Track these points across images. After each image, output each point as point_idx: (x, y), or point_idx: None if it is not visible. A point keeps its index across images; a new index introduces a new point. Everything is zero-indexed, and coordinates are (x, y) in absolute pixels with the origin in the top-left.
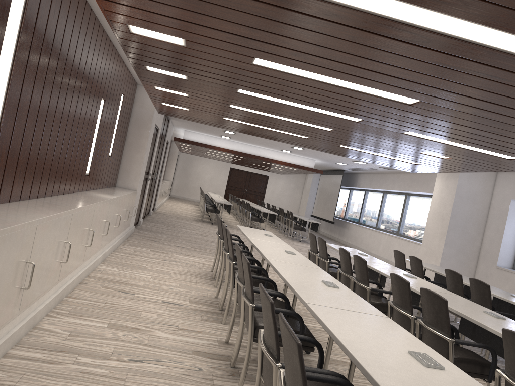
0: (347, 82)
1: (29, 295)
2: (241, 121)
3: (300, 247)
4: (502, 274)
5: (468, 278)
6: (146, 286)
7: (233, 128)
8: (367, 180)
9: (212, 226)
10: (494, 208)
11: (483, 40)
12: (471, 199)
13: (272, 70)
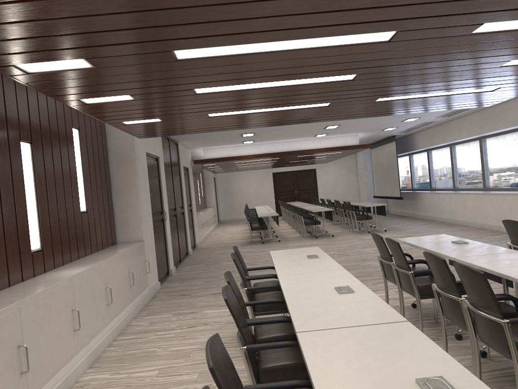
0: None
1: None
2: (232, 111)
3: (371, 240)
4: None
5: None
6: None
7: (233, 125)
8: (426, 138)
9: (263, 246)
10: None
11: None
12: None
13: None
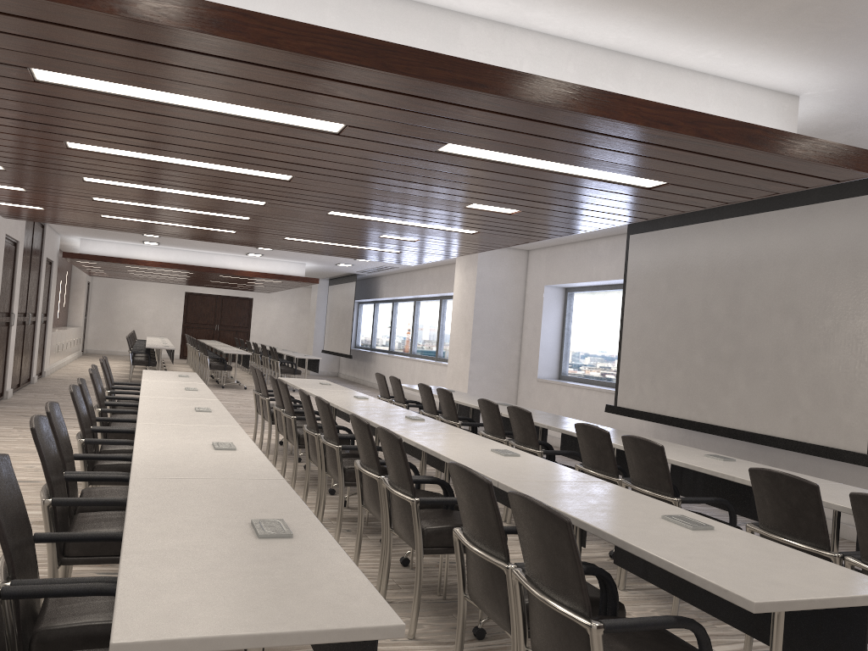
0: (196, 162)
1: None
2: (128, 218)
3: None
4: (544, 388)
5: (467, 394)
6: None
7: (128, 229)
8: (391, 285)
9: None
10: (529, 301)
11: (265, 118)
12: (499, 293)
13: (99, 154)
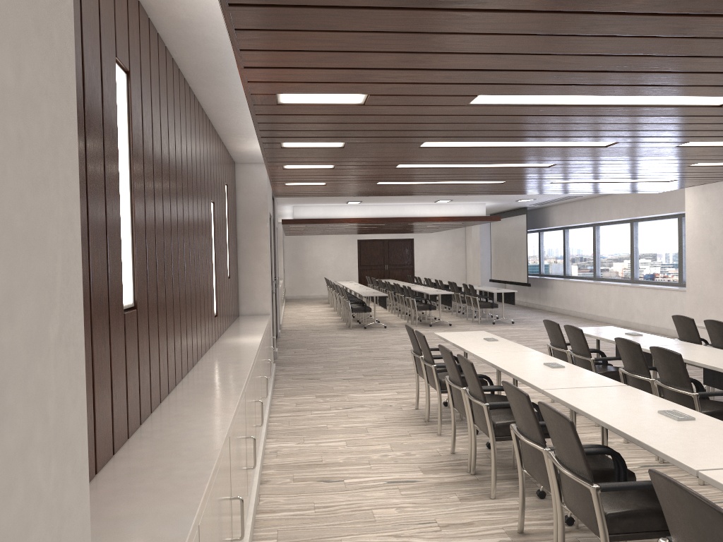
0: (624, 97)
1: (236, 541)
2: (405, 181)
3: (500, 332)
4: None
5: None
6: (349, 461)
7: (387, 192)
8: (564, 214)
9: (368, 332)
10: None
11: None
12: None
13: (500, 106)
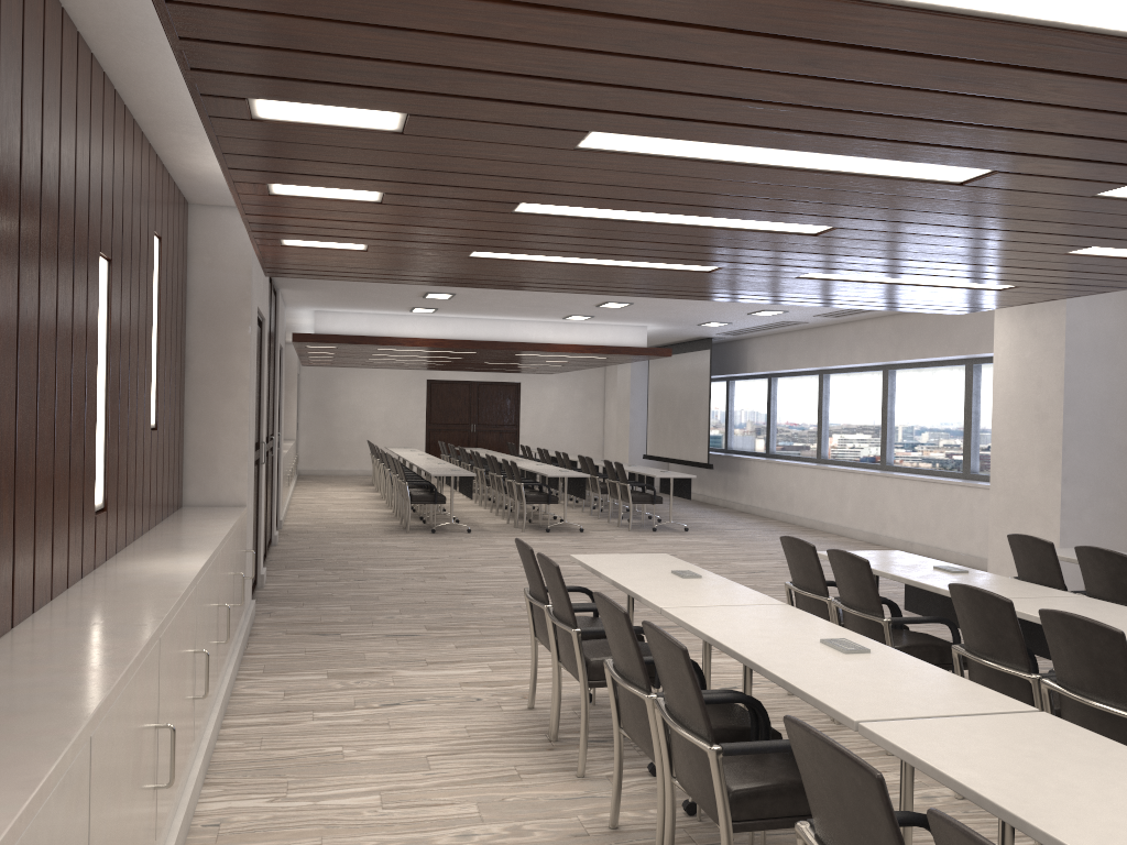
0: None
1: None
2: (528, 254)
3: (667, 546)
4: None
5: None
6: None
7: (488, 280)
8: (773, 352)
9: (439, 540)
10: None
11: None
12: (1105, 354)
13: None
